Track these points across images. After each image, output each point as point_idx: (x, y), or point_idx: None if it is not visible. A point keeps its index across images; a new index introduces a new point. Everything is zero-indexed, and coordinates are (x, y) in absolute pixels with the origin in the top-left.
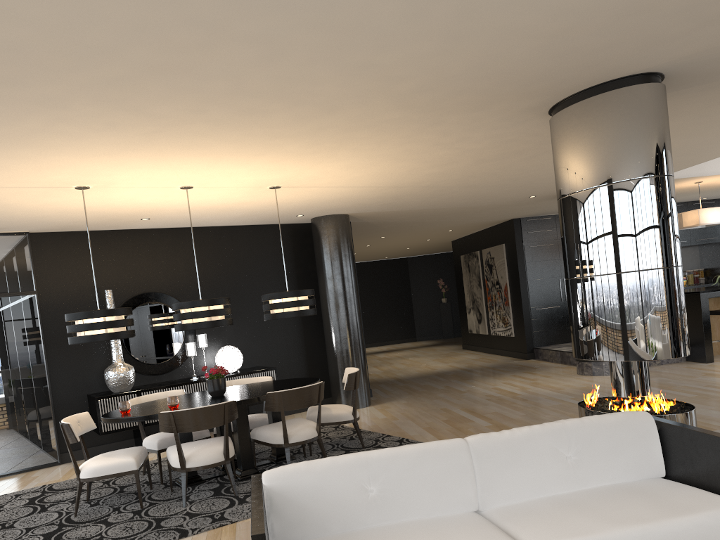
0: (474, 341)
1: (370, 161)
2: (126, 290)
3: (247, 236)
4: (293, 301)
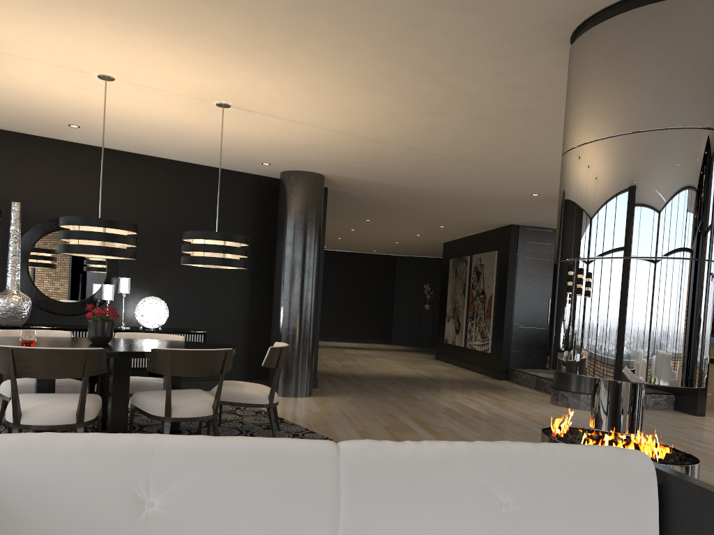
0: (449, 352)
1: (339, 83)
2: (44, 209)
3: (203, 178)
4: (218, 245)
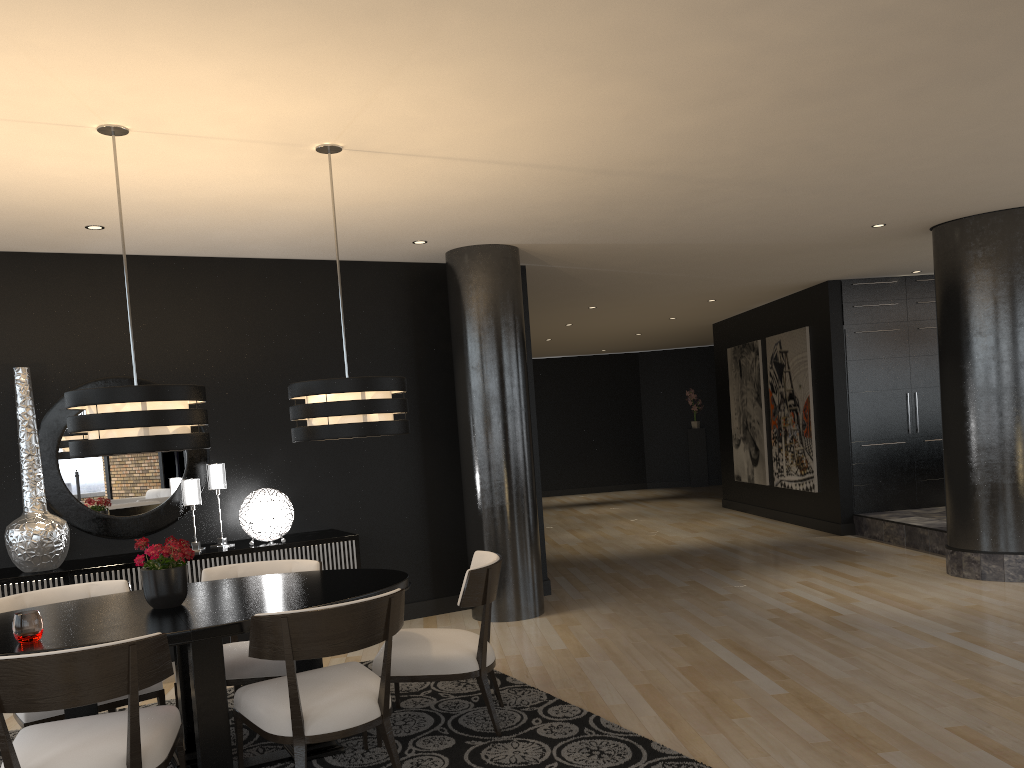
0: (744, 495)
1: (532, 69)
2: (72, 371)
3: (321, 281)
4: (351, 401)
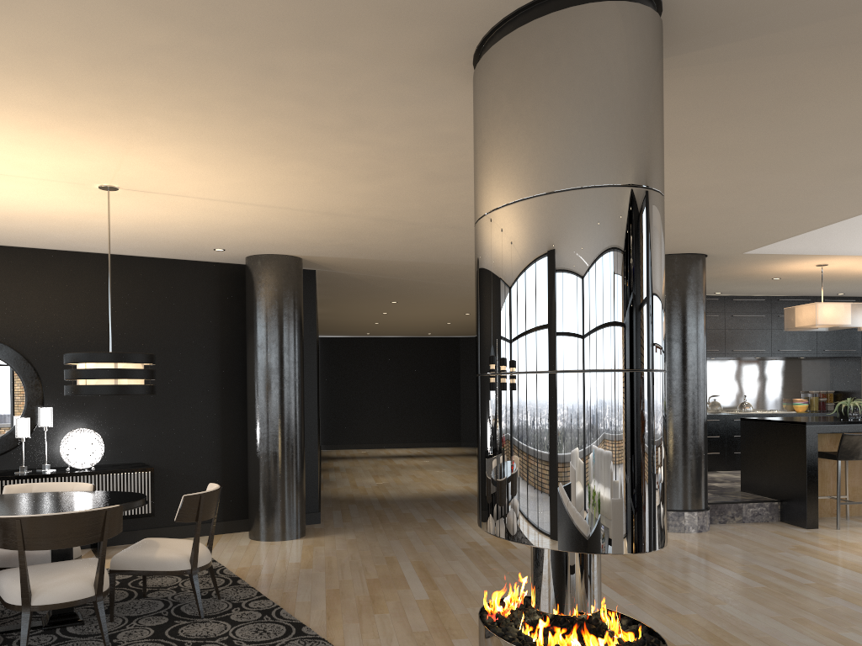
0: None
1: (227, 151)
2: None
3: (147, 273)
4: (103, 369)
